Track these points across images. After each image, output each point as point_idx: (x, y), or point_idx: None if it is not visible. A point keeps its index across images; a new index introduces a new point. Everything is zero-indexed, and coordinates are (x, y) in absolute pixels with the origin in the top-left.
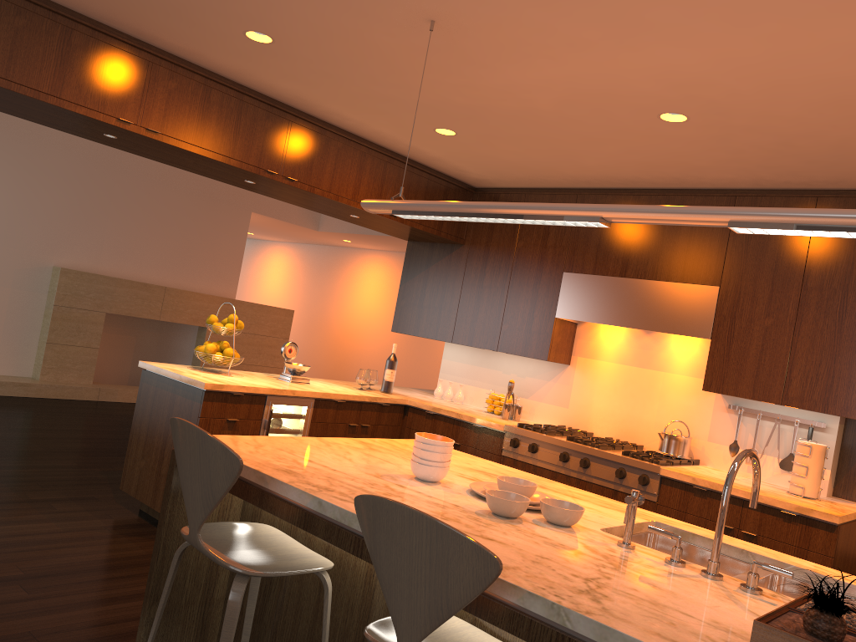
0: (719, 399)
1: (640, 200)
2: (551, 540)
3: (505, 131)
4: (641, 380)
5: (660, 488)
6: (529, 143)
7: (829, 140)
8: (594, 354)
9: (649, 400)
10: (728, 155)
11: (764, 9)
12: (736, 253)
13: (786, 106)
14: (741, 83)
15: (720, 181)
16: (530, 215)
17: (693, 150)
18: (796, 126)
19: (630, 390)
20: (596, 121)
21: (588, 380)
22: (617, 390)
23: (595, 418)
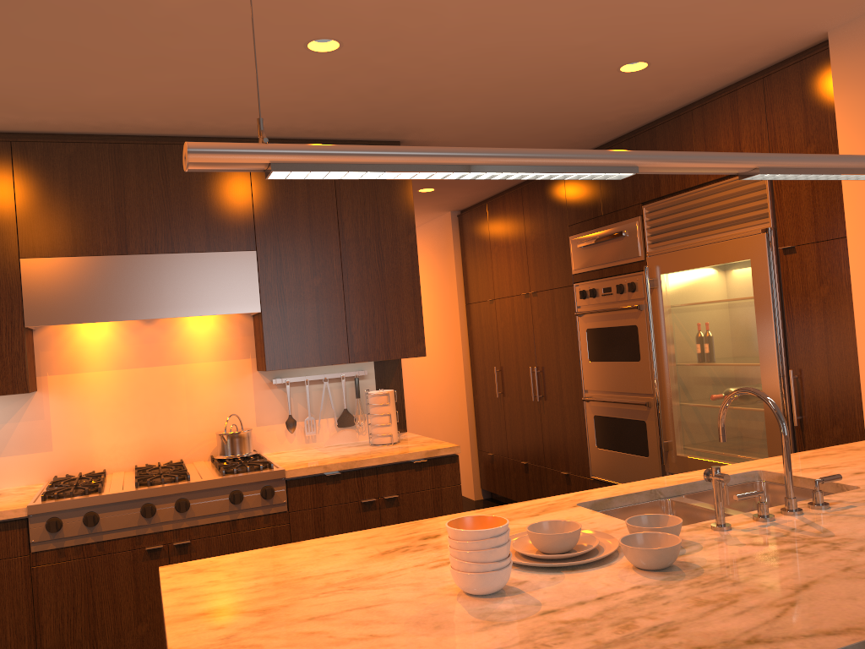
0: (258, 378)
1: (123, 150)
2: (752, 556)
3: (23, 31)
4: (156, 382)
5: (288, 493)
6: (38, 56)
7: (424, 89)
8: (75, 365)
9: (173, 403)
10: (304, 97)
11: None
12: (266, 211)
13: (452, 49)
14: (461, 17)
15: (239, 128)
16: (548, 166)
17: (274, 89)
18: (423, 72)
19: (144, 399)
20: (214, 36)
21: (76, 403)
22: (125, 404)
23: (102, 449)
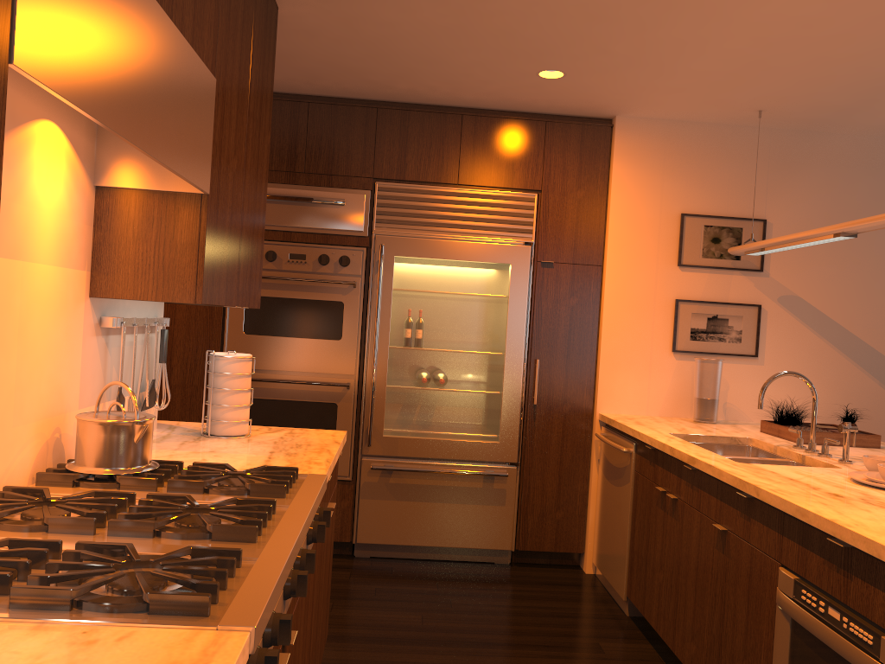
0: (88, 311)
1: None
2: None
3: None
4: None
5: None
6: None
7: None
8: None
9: (2, 352)
10: None
11: (808, 33)
12: (225, 15)
13: None
14: None
15: None
16: None
17: None
18: None
19: None
20: None
21: None
22: None
23: None
